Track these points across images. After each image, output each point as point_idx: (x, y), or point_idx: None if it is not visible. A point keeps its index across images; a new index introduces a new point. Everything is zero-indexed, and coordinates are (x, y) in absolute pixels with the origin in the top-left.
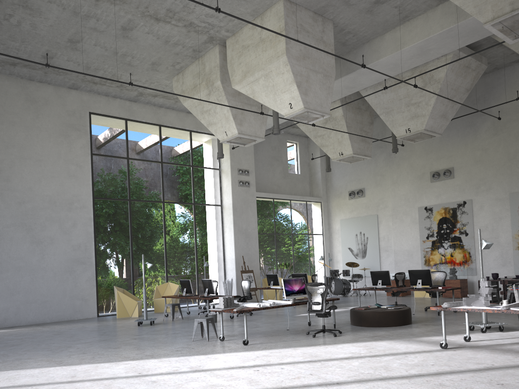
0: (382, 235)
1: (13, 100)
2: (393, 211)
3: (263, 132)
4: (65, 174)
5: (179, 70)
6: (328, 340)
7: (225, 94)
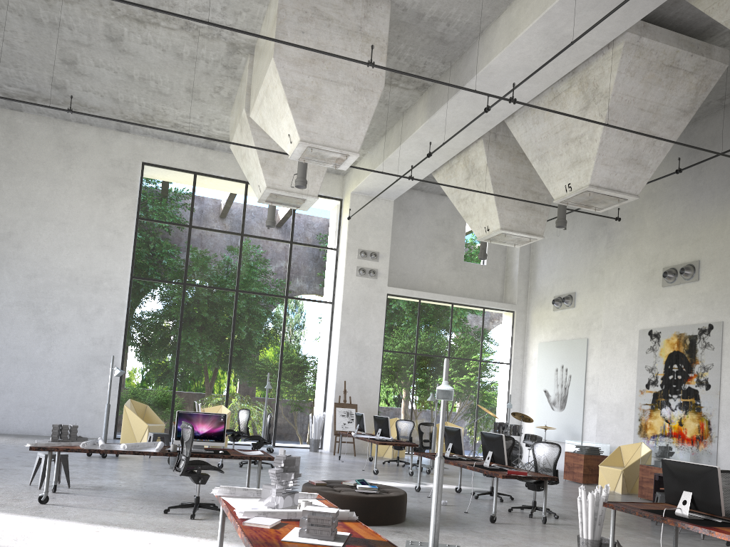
0: (591, 375)
1: (41, 146)
2: (603, 334)
3: (317, 187)
4: (96, 243)
5: (230, 98)
6: (160, 521)
7: (251, 129)
